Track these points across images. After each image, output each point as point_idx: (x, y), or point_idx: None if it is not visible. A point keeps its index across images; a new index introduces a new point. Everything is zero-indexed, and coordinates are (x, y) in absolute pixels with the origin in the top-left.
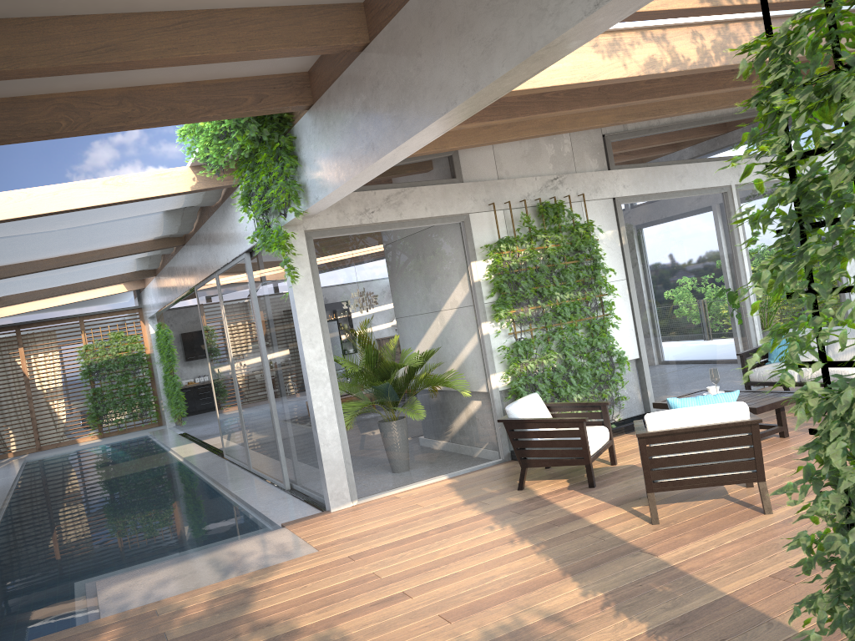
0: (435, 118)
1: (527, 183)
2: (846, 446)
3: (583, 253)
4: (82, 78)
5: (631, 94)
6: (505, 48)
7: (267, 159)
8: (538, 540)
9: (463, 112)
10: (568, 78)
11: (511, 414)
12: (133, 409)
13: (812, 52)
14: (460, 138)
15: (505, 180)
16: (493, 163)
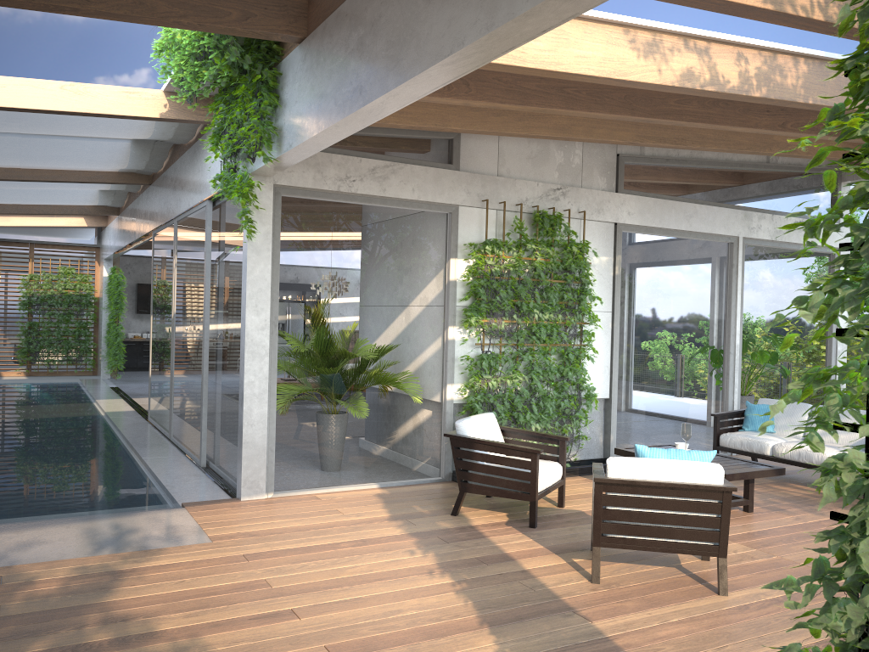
0: (436, 60)
1: (527, 186)
2: None
3: (572, 274)
4: None
5: (658, 111)
6: None
7: (245, 92)
8: (461, 577)
9: (470, 59)
10: (595, 70)
11: (460, 430)
12: (68, 352)
13: None
14: (465, 120)
15: (505, 179)
16: (496, 157)
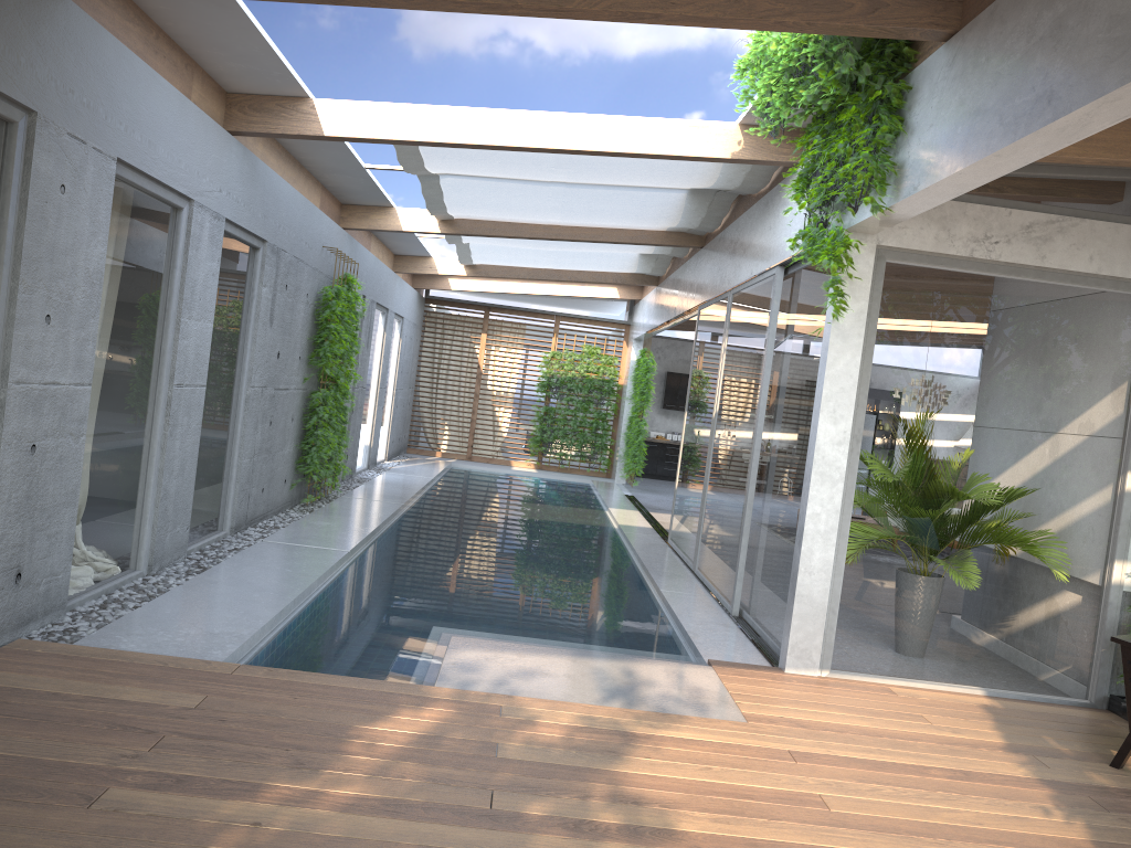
0: None
1: None
2: None
3: None
4: None
5: None
6: None
7: (854, 116)
8: None
9: None
10: None
11: None
12: (582, 446)
13: None
14: None
15: None
16: None
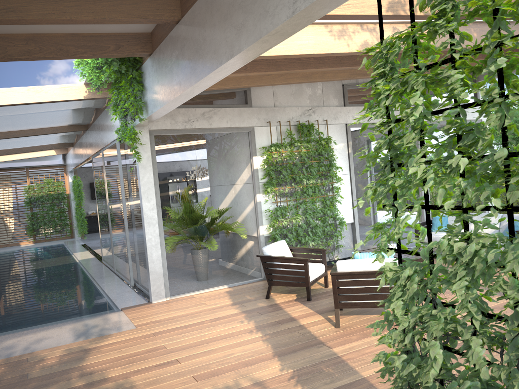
0: (211, 71)
1: (292, 110)
2: (402, 304)
3: (323, 156)
4: (1, 26)
5: (356, 62)
6: (247, 33)
7: (125, 84)
8: (267, 332)
9: (228, 69)
10: (311, 50)
11: (265, 252)
12: (55, 227)
13: (403, 58)
14: (250, 80)
15: (278, 108)
16: (272, 96)
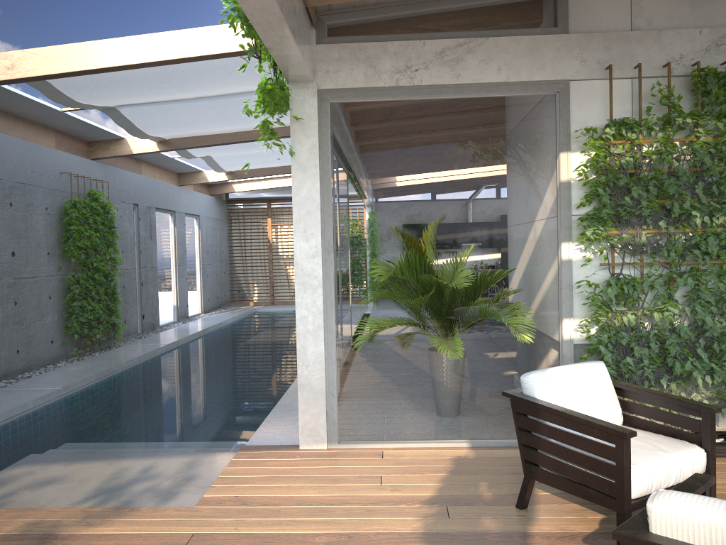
0: None
1: (682, 38)
2: None
3: None
4: None
5: None
6: None
7: None
8: None
9: None
10: None
11: (525, 388)
12: None
13: None
14: None
15: (642, 33)
16: (627, 6)
